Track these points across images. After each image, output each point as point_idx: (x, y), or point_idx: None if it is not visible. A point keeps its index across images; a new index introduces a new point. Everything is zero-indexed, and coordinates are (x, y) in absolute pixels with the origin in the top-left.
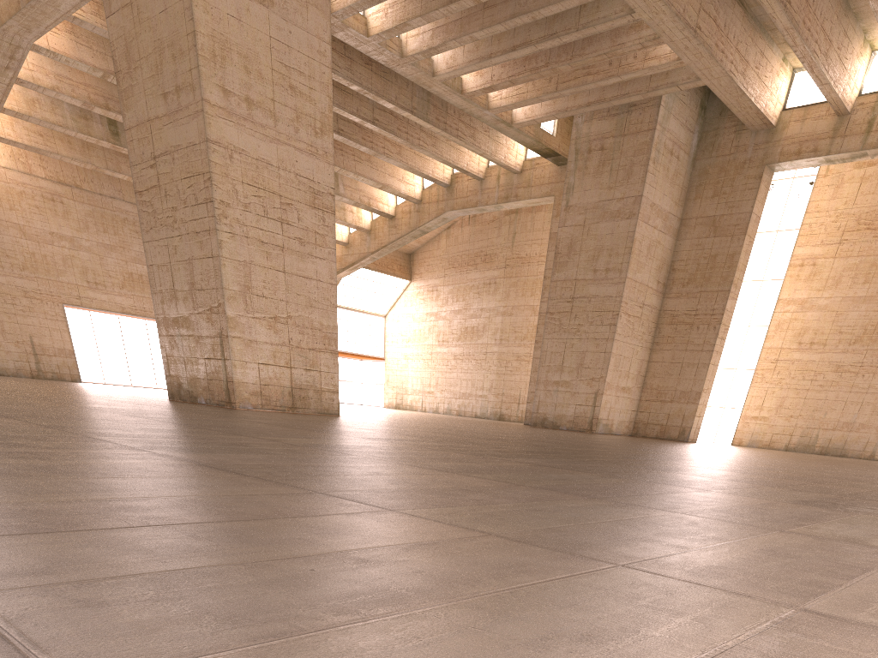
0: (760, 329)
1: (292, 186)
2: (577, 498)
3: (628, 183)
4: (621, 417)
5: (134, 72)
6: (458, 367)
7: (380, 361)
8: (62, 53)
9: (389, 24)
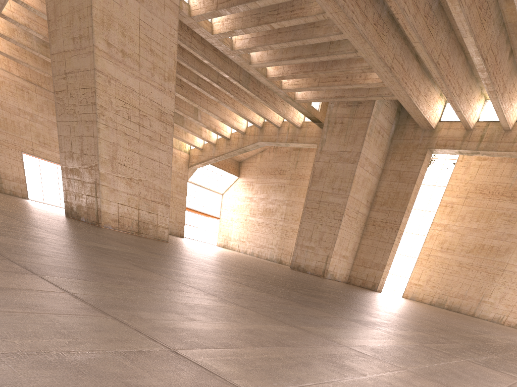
0: (422, 236)
1: (147, 106)
2: (201, 293)
3: (354, 144)
4: (341, 272)
5: (57, 22)
6: (260, 229)
7: (217, 219)
8: (31, 6)
9: (224, 30)
